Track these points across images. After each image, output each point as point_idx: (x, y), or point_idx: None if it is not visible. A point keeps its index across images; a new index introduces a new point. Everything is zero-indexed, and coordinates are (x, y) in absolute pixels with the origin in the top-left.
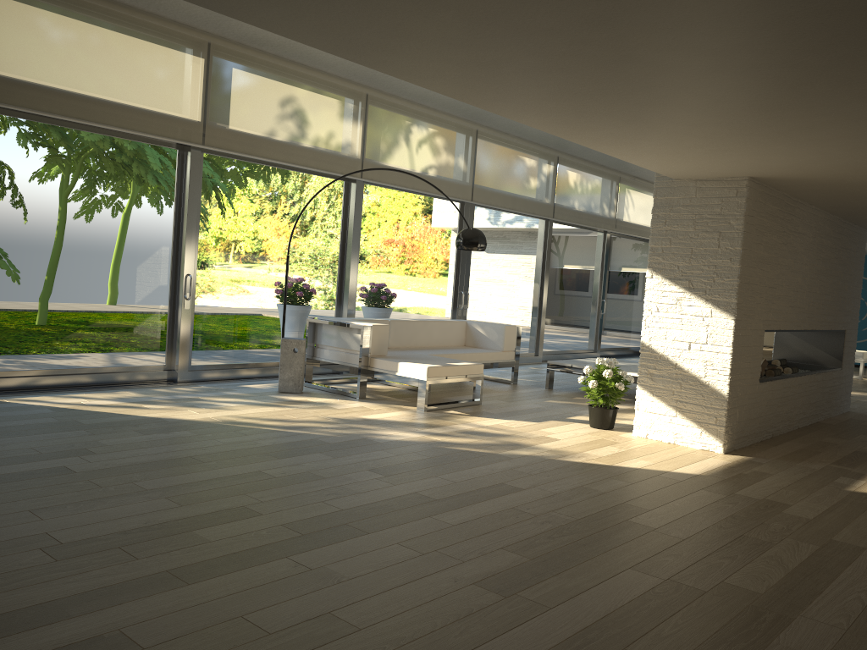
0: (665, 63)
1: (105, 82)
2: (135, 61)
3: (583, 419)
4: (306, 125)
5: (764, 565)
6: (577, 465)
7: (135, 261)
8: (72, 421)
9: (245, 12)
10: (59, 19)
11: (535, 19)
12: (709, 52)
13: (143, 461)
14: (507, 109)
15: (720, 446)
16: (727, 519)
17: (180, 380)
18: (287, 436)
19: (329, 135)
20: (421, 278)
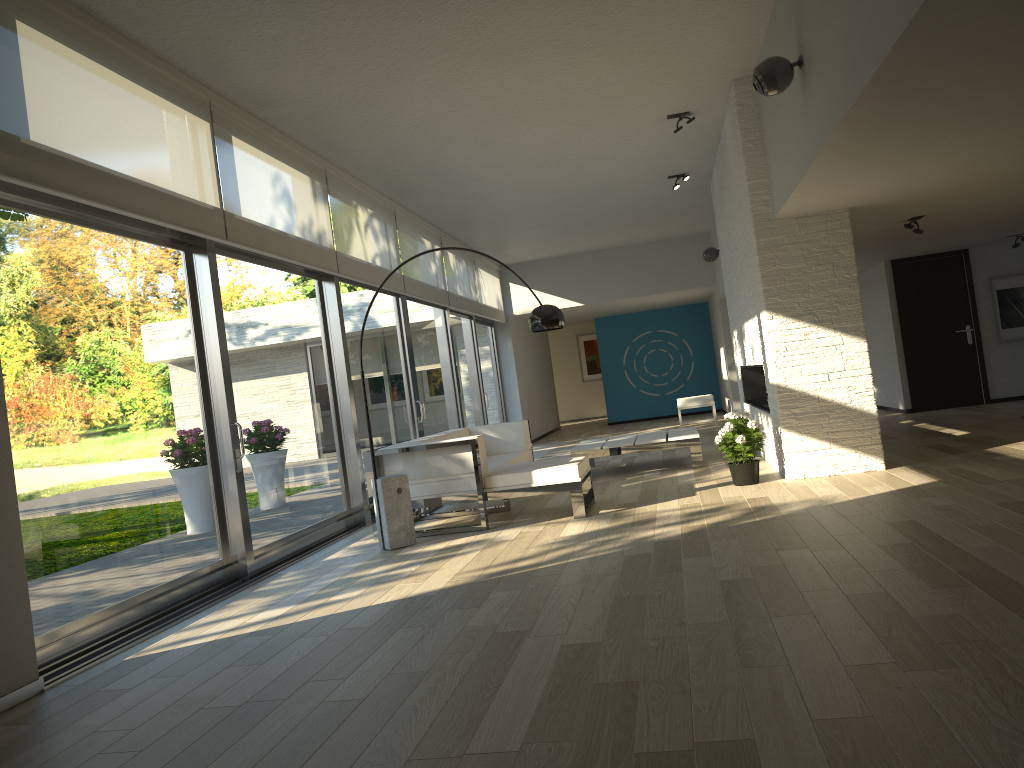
0: None
1: (137, 155)
2: (157, 125)
3: (708, 484)
4: (294, 209)
5: None
6: (861, 501)
7: (174, 415)
8: (344, 630)
9: (940, 15)
10: (83, 62)
11: None
12: None
13: (601, 615)
14: (850, 138)
15: (881, 463)
16: None
17: (250, 574)
18: (593, 562)
19: (310, 221)
20: (388, 390)
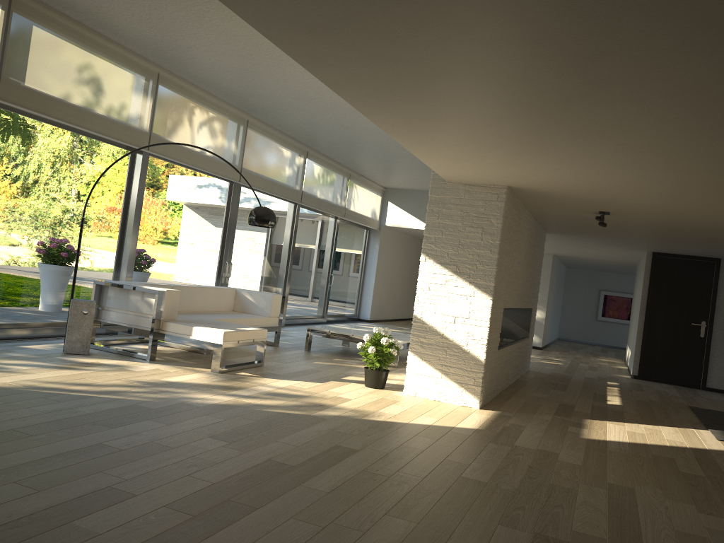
0: (549, 85)
1: None
2: None
3: (355, 379)
4: (101, 93)
5: (586, 511)
6: (383, 424)
7: None
8: None
9: None
10: None
11: (484, 28)
12: (592, 82)
13: None
14: (370, 105)
15: (476, 403)
16: (528, 469)
17: None
18: (104, 402)
19: (122, 106)
20: (192, 247)
